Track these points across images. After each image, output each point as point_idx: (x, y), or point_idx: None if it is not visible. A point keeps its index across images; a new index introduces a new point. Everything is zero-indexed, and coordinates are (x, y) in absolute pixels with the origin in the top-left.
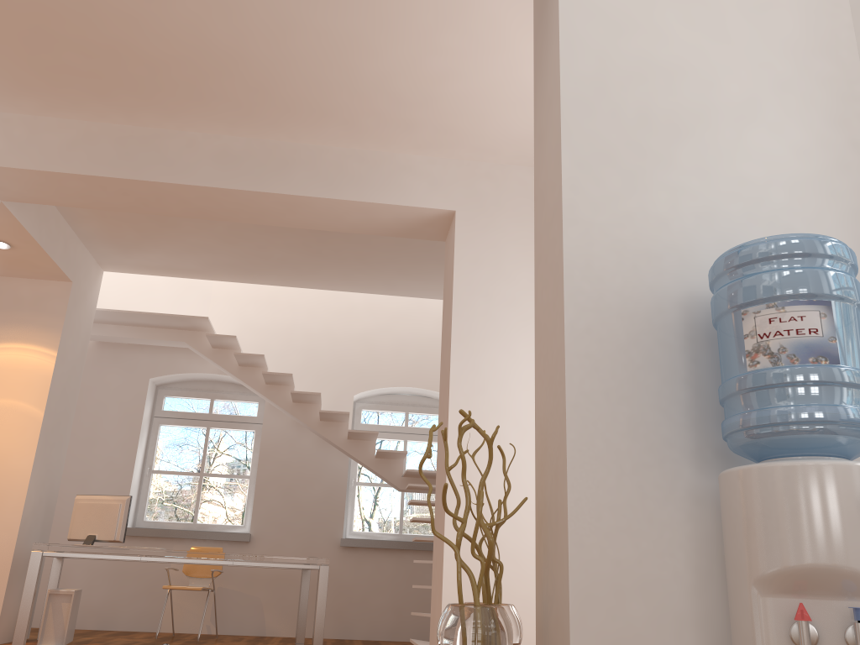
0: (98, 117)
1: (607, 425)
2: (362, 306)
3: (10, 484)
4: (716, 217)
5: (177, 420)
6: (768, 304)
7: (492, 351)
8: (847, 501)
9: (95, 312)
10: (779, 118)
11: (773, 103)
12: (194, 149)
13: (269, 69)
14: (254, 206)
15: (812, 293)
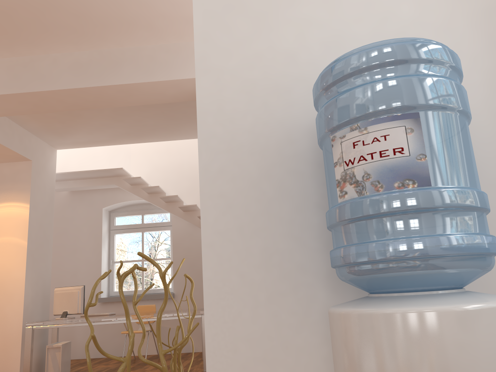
0: None
1: (242, 259)
2: None
3: (14, 287)
4: (344, 42)
5: (124, 230)
6: (351, 126)
7: None
8: (439, 358)
9: (55, 175)
10: None
11: None
12: (57, 65)
13: None
14: (104, 96)
15: (395, 107)
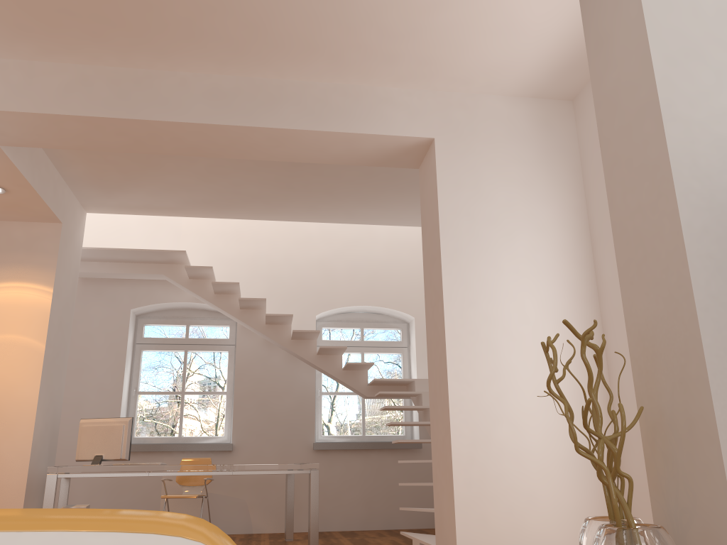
0: (92, 60)
1: None
2: (317, 236)
3: (19, 412)
4: None
5: (157, 345)
6: None
7: (479, 267)
8: None
9: (81, 250)
10: None
11: None
12: (186, 88)
13: (264, 4)
14: (244, 141)
15: None
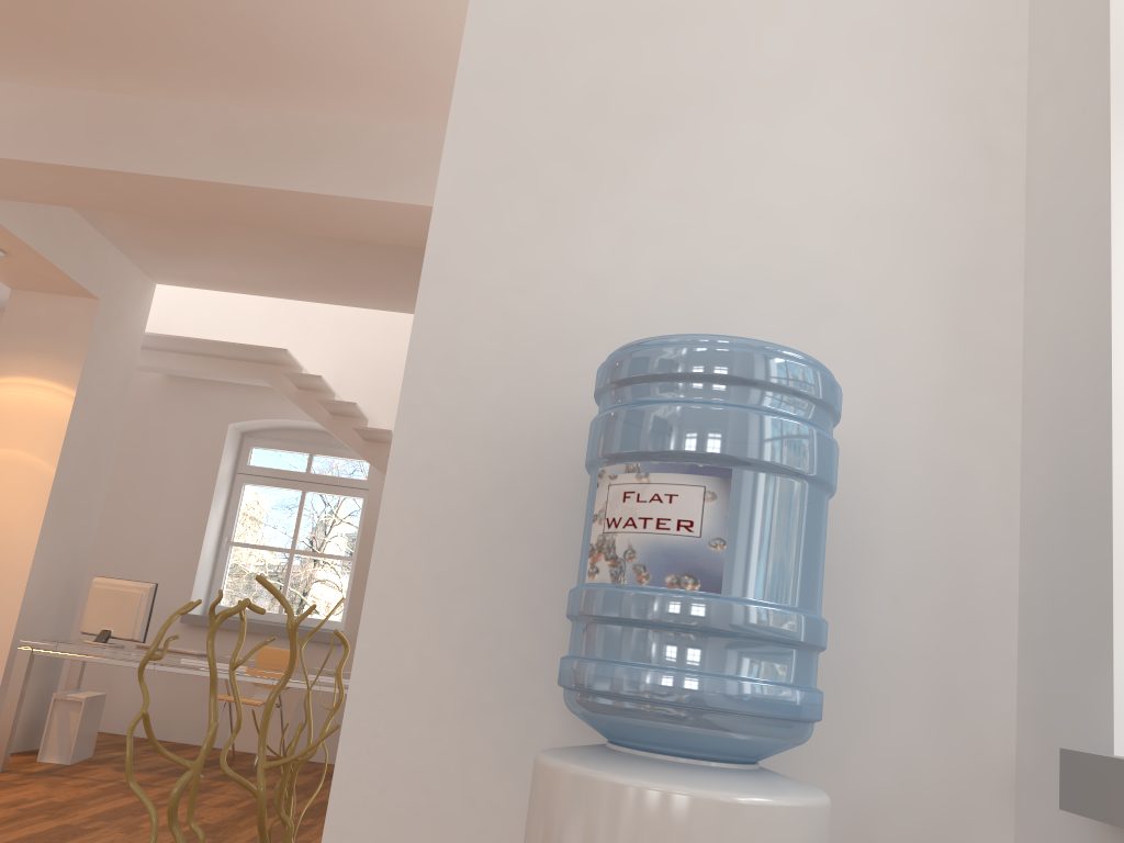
0: (63, 81)
1: (429, 632)
2: None
3: (11, 558)
4: (695, 278)
5: (266, 479)
6: (628, 465)
7: None
8: None
9: (143, 337)
10: (850, 100)
11: (845, 72)
12: (189, 126)
13: (253, 12)
14: (274, 208)
15: (696, 453)
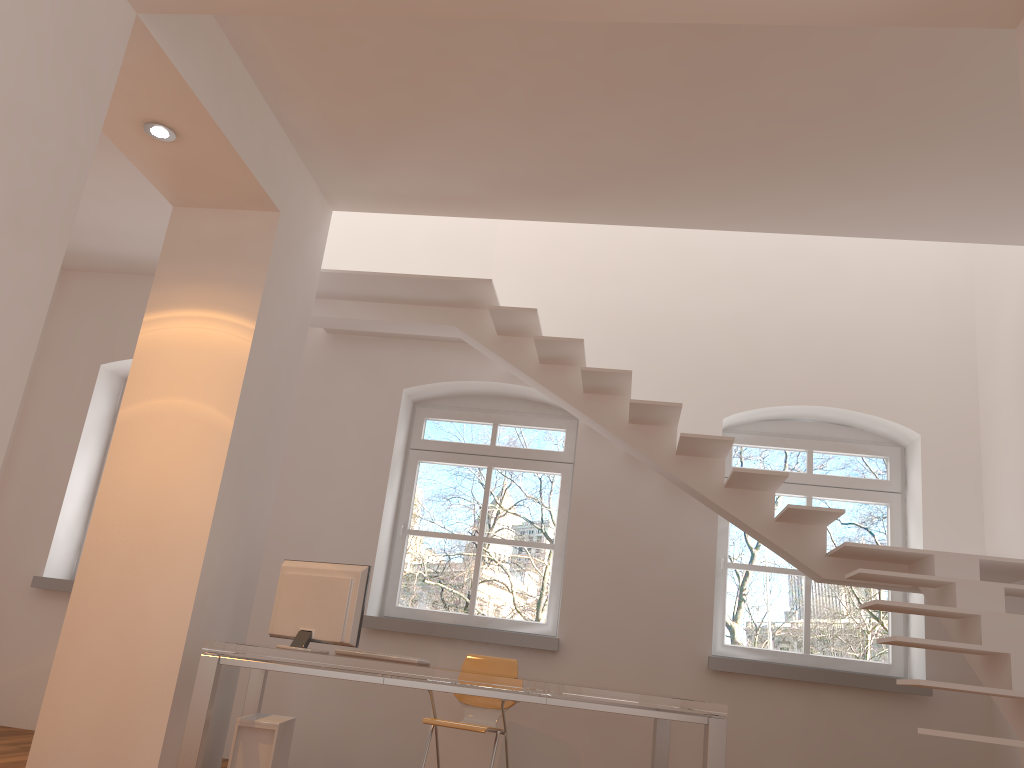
0: None
1: None
2: (732, 275)
3: (180, 536)
4: None
5: (444, 454)
6: None
7: None
8: None
9: (319, 273)
10: None
11: None
12: None
13: None
14: None
15: None
